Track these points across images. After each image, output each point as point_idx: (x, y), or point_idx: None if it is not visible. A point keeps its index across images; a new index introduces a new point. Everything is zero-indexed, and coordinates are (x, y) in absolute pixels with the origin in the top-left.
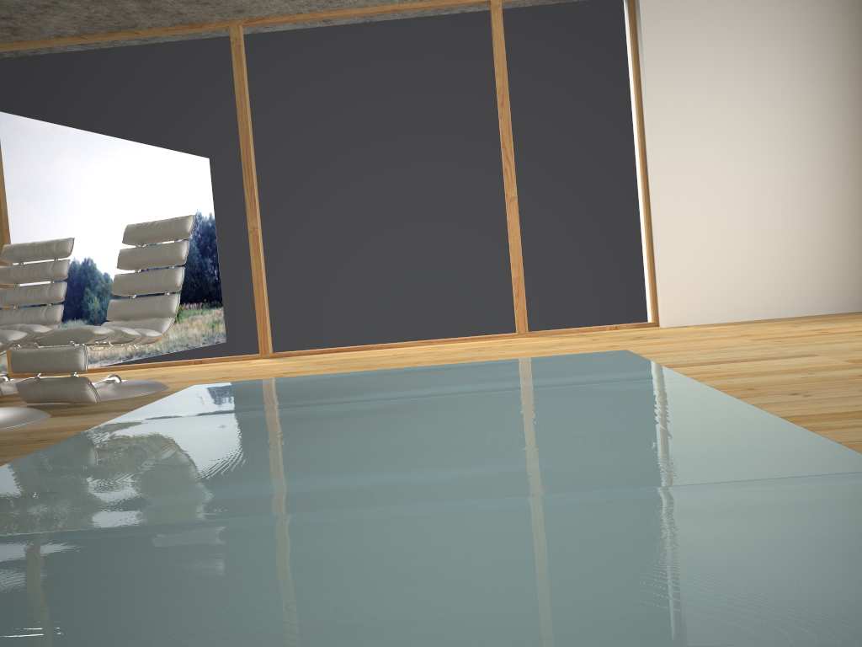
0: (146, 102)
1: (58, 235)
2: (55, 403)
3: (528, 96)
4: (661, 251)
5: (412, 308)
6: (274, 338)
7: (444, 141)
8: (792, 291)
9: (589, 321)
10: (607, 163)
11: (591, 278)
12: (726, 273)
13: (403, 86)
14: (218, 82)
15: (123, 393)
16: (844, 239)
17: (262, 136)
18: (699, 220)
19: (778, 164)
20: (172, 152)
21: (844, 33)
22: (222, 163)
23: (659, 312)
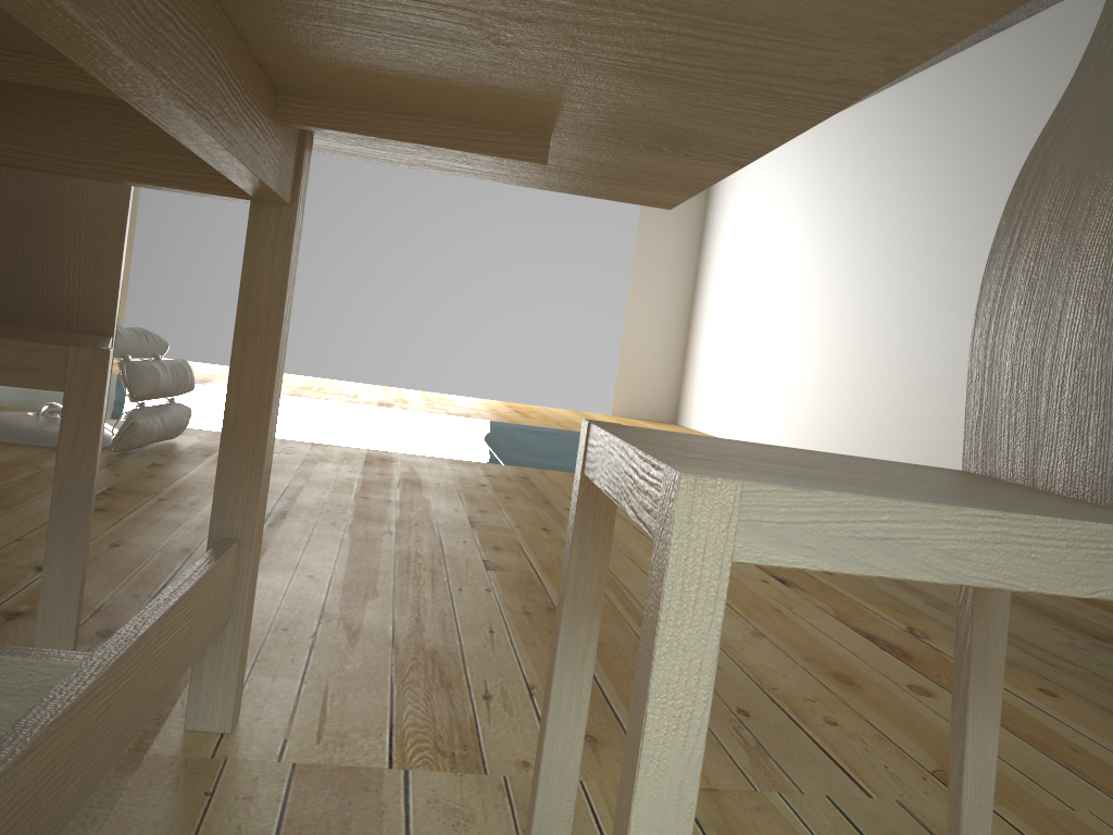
0: None
1: None
2: None
3: None
4: None
5: None
6: None
7: None
8: None
9: None
10: None
11: None
12: None
13: None
14: None
15: None
16: None
17: None
18: None
19: None
20: None
21: None
22: None
23: None
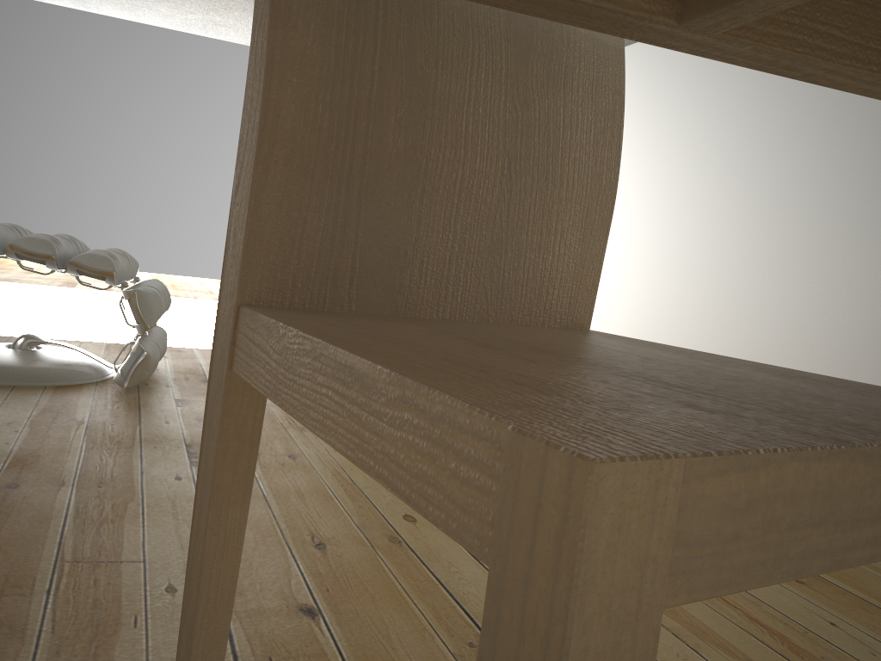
0: None
1: None
2: None
3: None
4: None
5: None
6: None
7: None
8: None
9: None
10: None
11: None
12: None
13: None
14: None
15: None
16: None
17: None
18: None
19: None
20: None
21: None
22: None
23: None
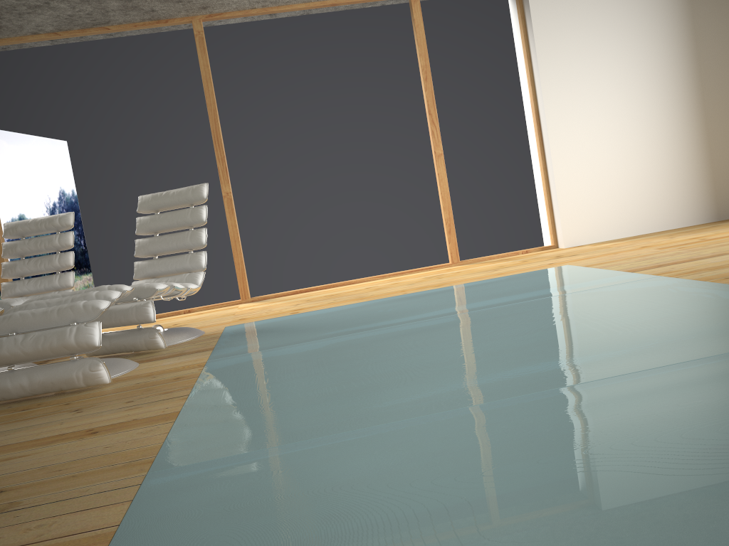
0: (120, 89)
1: (47, 211)
2: (116, 354)
3: (445, 72)
4: (558, 189)
5: (365, 250)
6: (251, 285)
7: (381, 111)
8: (653, 212)
9: (505, 248)
10: (510, 122)
11: (504, 214)
12: (606, 202)
13: (345, 67)
14: (185, 69)
15: (176, 338)
16: (686, 171)
17: (228, 114)
18: (584, 163)
19: (637, 117)
20: (149, 131)
21: (676, 15)
22: (194, 139)
23: (558, 236)
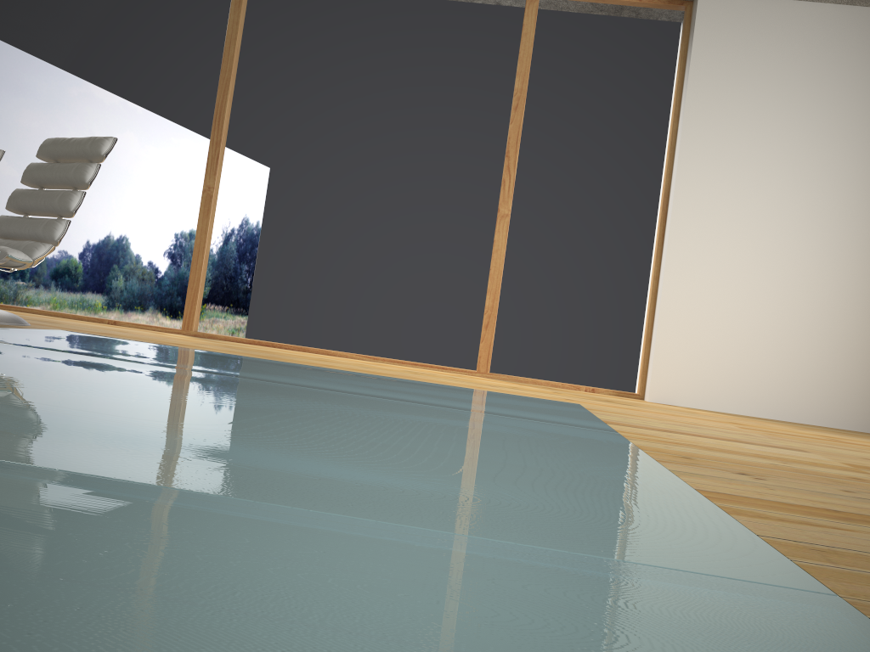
0: (129, 28)
1: None
2: None
3: (547, 105)
4: (663, 311)
5: (363, 315)
6: (202, 314)
7: (441, 135)
8: (811, 392)
9: (563, 376)
10: (622, 198)
11: (576, 326)
12: (736, 354)
13: (410, 66)
14: (211, 22)
15: None
16: None
17: (243, 90)
18: (716, 285)
19: (822, 240)
20: (143, 86)
21: None
22: (193, 110)
23: (647, 382)
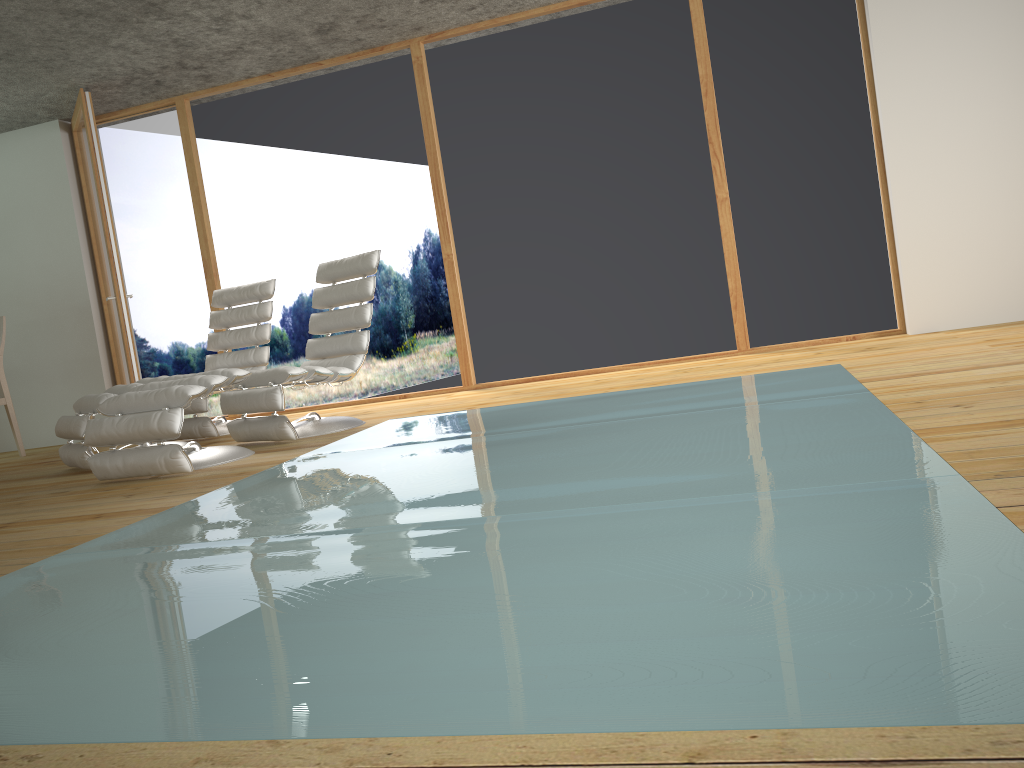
0: (334, 134)
1: (262, 276)
2: (262, 442)
3: (735, 81)
4: (902, 246)
5: (618, 329)
6: (476, 368)
7: (642, 142)
8: None
9: (821, 332)
10: (833, 148)
11: (821, 283)
12: (987, 266)
13: (594, 86)
14: (403, 105)
15: (320, 429)
16: None
17: (450, 158)
18: (949, 206)
19: None
20: (363, 182)
21: None
22: (412, 190)
23: (905, 317)
